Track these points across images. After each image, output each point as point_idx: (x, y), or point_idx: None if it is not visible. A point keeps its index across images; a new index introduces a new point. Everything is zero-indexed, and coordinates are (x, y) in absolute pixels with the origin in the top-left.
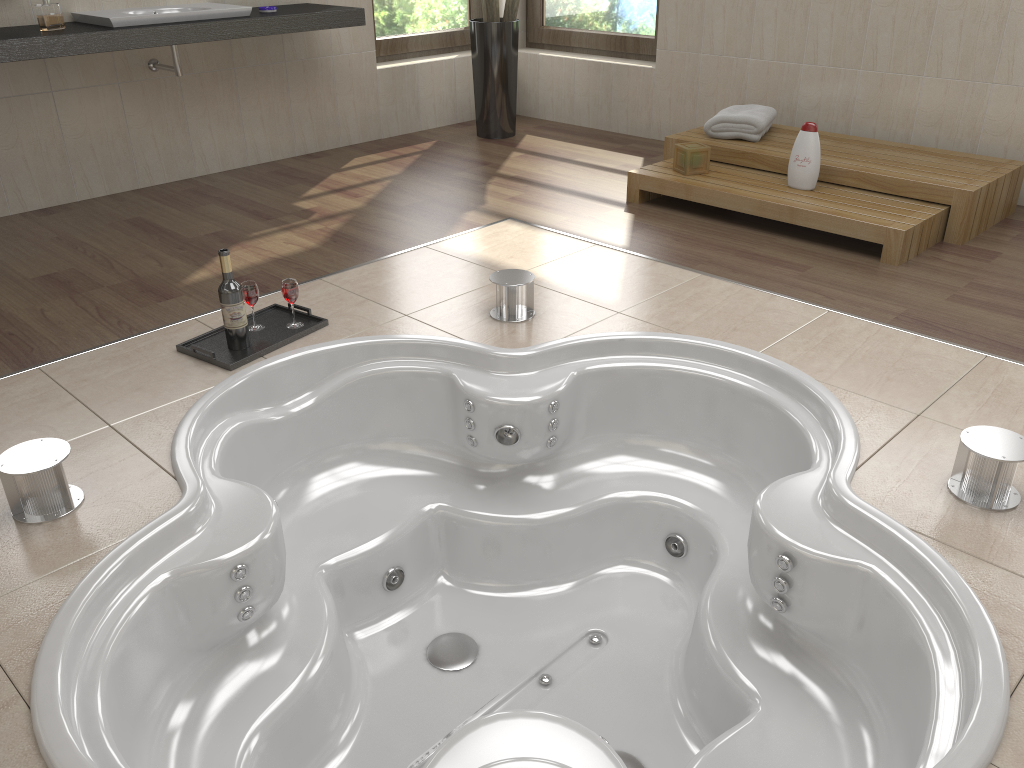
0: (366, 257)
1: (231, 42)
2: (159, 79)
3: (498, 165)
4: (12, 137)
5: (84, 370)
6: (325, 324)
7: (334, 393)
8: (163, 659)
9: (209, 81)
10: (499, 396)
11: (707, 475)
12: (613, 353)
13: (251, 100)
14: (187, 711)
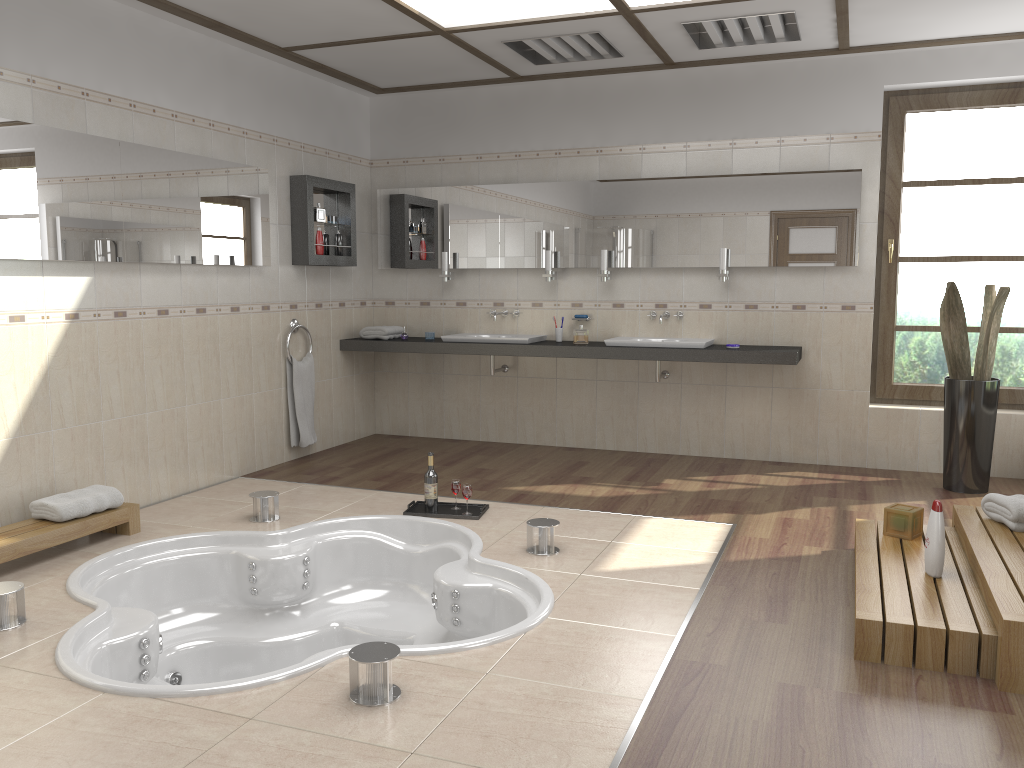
0: (593, 508)
1: (727, 367)
2: (666, 383)
3: (869, 502)
4: (568, 402)
5: (383, 497)
6: (475, 518)
7: (433, 550)
8: (220, 586)
9: (703, 391)
10: (437, 572)
11: None
12: (523, 587)
13: (736, 410)
14: (217, 617)
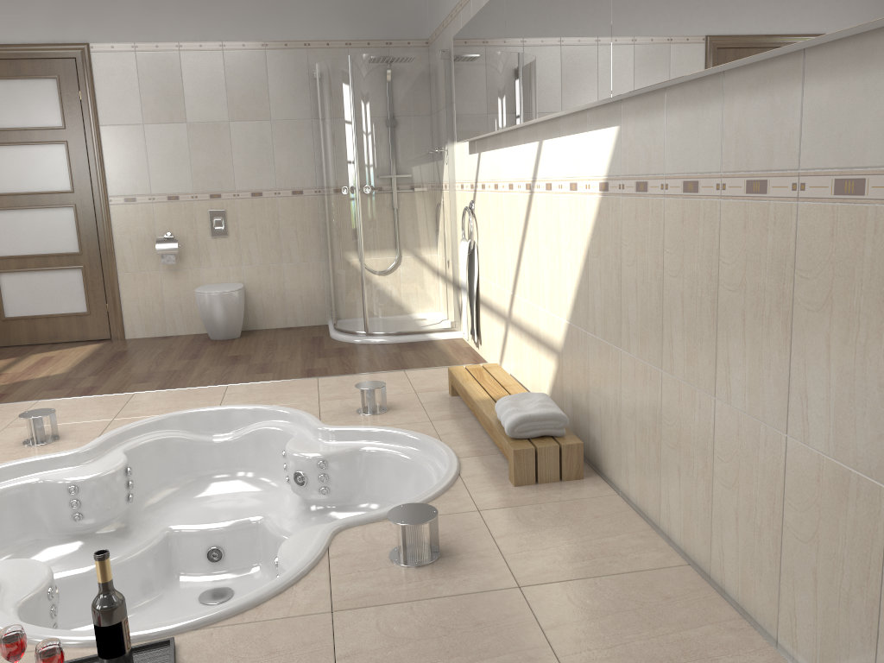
0: None
1: None
2: None
3: None
4: None
5: None
6: None
7: None
8: None
9: None
10: (44, 566)
11: None
12: None
13: None
14: None
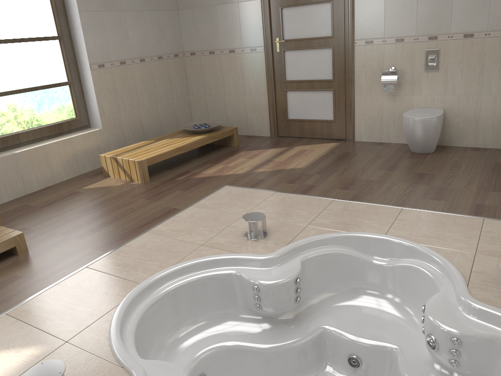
0: None
1: None
2: None
3: None
4: None
5: None
6: None
7: None
8: None
9: None
10: None
11: (170, 350)
12: (122, 341)
13: None
14: None
